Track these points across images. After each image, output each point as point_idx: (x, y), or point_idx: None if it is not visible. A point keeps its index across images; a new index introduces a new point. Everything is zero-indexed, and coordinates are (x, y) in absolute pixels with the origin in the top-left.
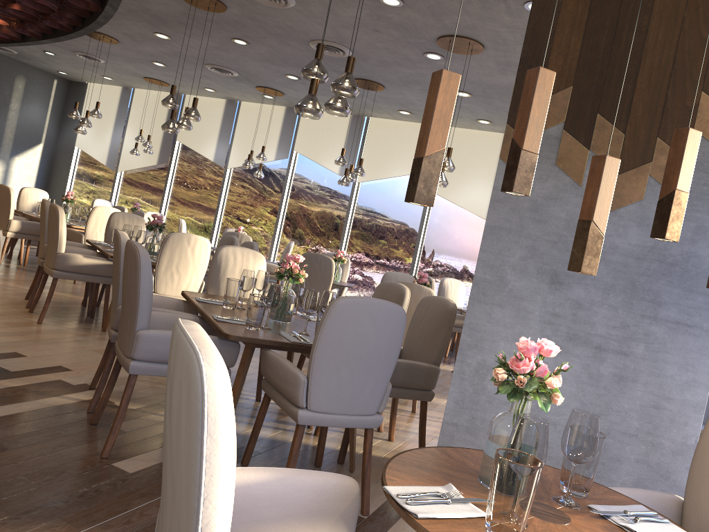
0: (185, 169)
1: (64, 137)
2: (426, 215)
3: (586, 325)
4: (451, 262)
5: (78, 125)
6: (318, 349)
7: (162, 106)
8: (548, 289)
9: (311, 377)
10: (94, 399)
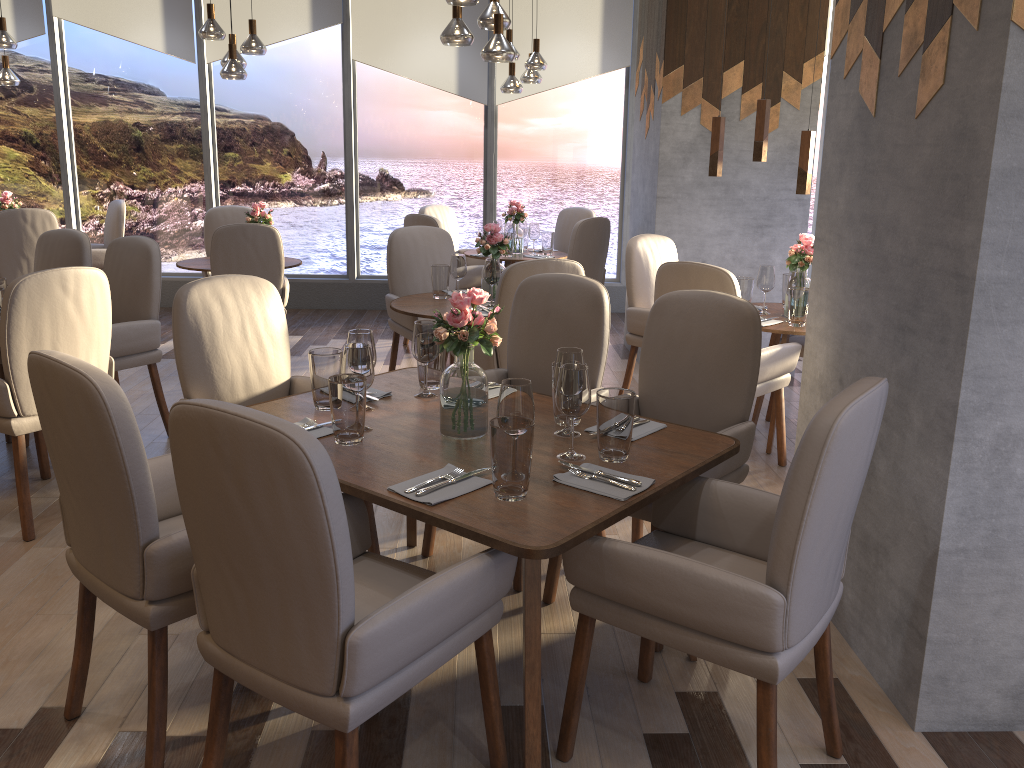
0: None
1: None
2: (352, 104)
3: None
4: (412, 176)
5: None
6: (806, 532)
7: None
8: None
9: (793, 589)
10: (155, 767)
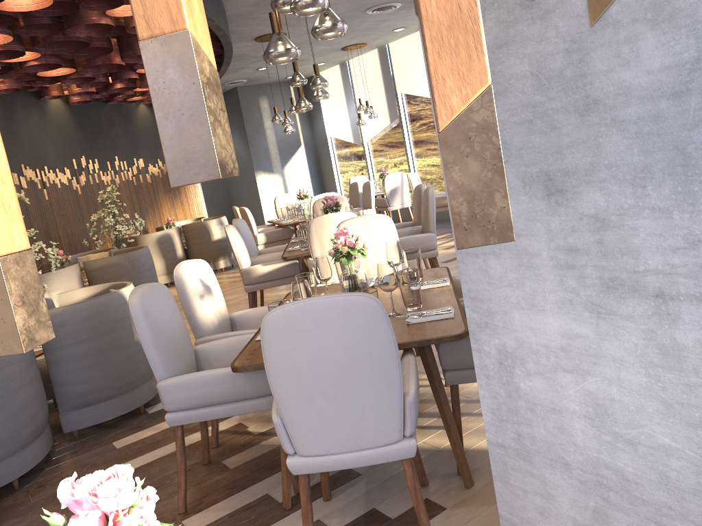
0: (415, 117)
1: (316, 132)
2: None
3: (625, 257)
4: None
5: (322, 116)
6: (272, 382)
7: (374, 65)
8: (547, 207)
9: (283, 417)
10: (212, 434)
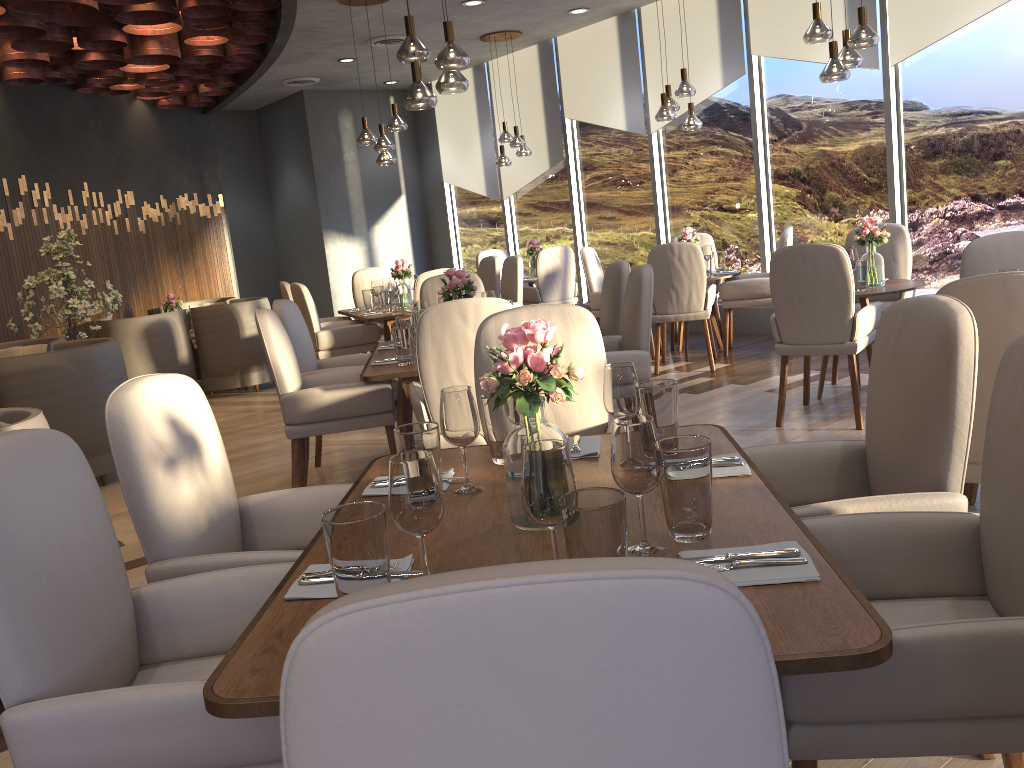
0: (591, 160)
1: (427, 175)
2: None
3: None
4: None
5: (438, 150)
6: None
7: (530, 72)
8: None
9: None
10: None
